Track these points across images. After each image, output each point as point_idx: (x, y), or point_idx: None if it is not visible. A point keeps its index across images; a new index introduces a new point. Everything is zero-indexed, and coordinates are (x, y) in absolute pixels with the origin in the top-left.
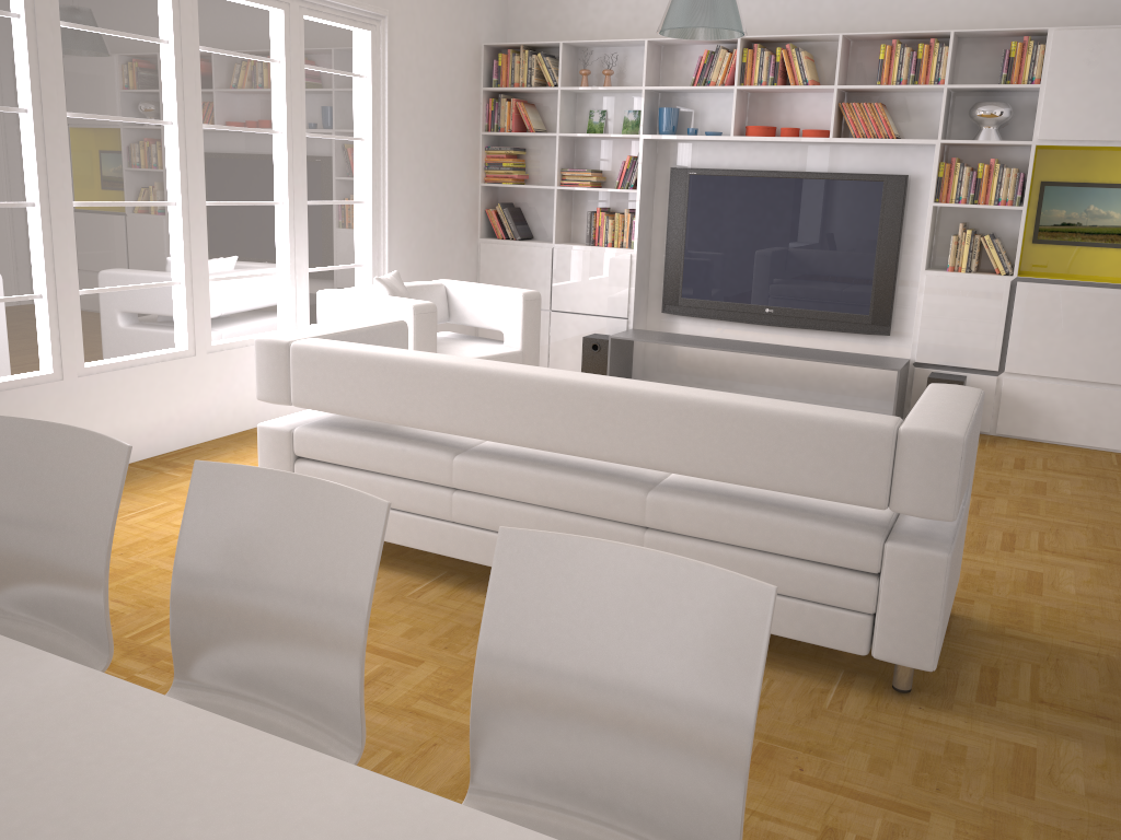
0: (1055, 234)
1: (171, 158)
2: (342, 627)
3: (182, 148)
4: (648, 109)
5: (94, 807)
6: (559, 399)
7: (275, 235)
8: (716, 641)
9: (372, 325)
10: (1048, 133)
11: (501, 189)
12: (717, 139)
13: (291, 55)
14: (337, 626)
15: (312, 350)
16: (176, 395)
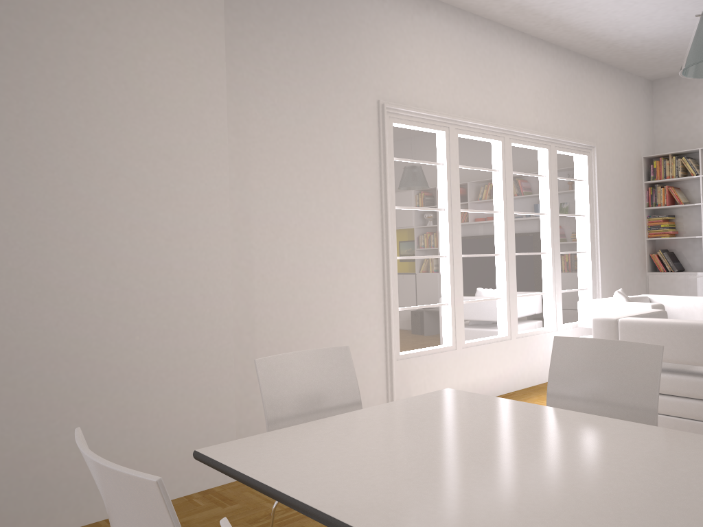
0: None
1: (499, 230)
2: None
3: (505, 224)
4: None
5: None
6: None
7: (544, 271)
8: None
9: (650, 312)
10: None
11: (658, 241)
12: None
13: (551, 172)
14: None
15: (634, 322)
16: (502, 361)
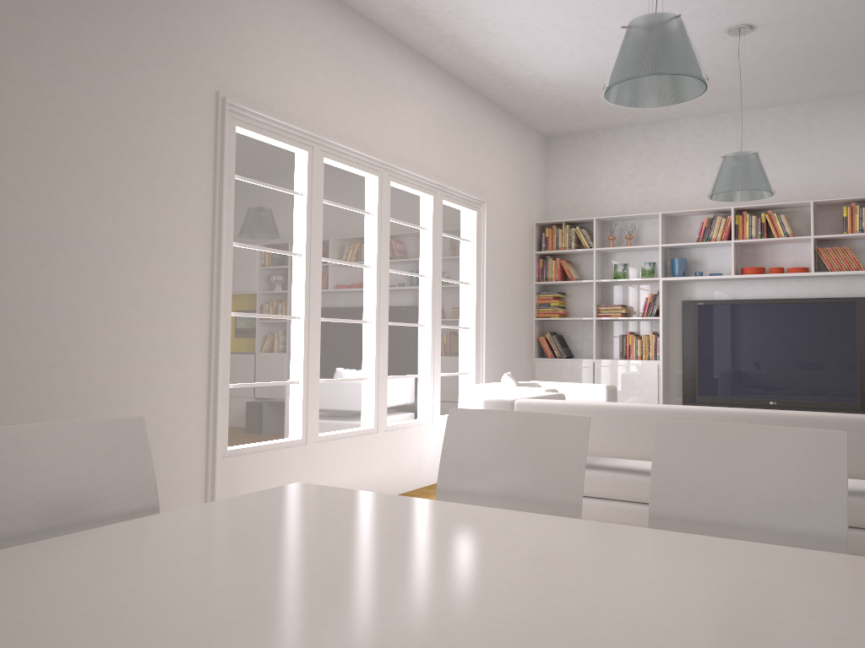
0: None
1: (370, 290)
2: (821, 527)
3: (378, 283)
4: (663, 260)
5: (860, 588)
6: None
7: (421, 348)
8: None
9: (548, 394)
10: None
11: (546, 323)
12: (721, 277)
13: (435, 225)
14: (816, 527)
15: (534, 404)
16: (366, 462)
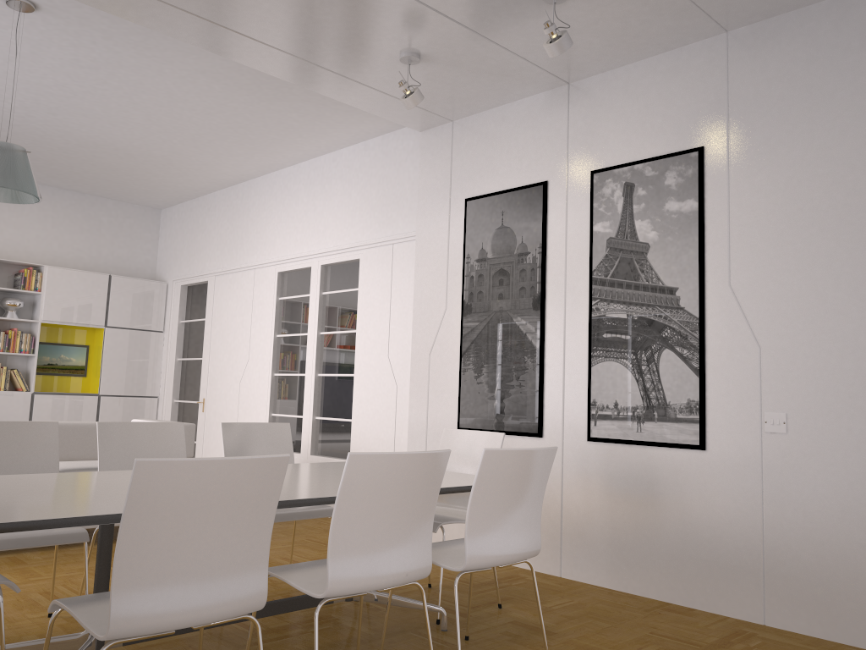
0: (45, 369)
1: None
2: None
3: None
4: None
5: None
6: None
7: None
8: (279, 439)
9: None
10: (48, 317)
11: None
12: None
13: None
14: None
15: None
16: None
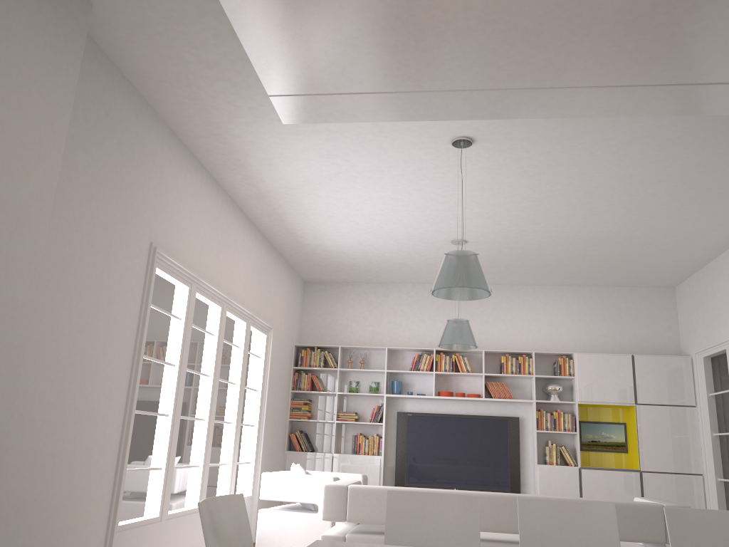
0: (589, 446)
1: (206, 394)
2: None
3: (212, 389)
4: (386, 381)
5: None
6: (507, 504)
7: (227, 441)
8: None
9: (356, 481)
10: (582, 398)
11: (295, 422)
12: (426, 397)
13: (246, 344)
14: None
15: (363, 488)
16: (191, 536)
